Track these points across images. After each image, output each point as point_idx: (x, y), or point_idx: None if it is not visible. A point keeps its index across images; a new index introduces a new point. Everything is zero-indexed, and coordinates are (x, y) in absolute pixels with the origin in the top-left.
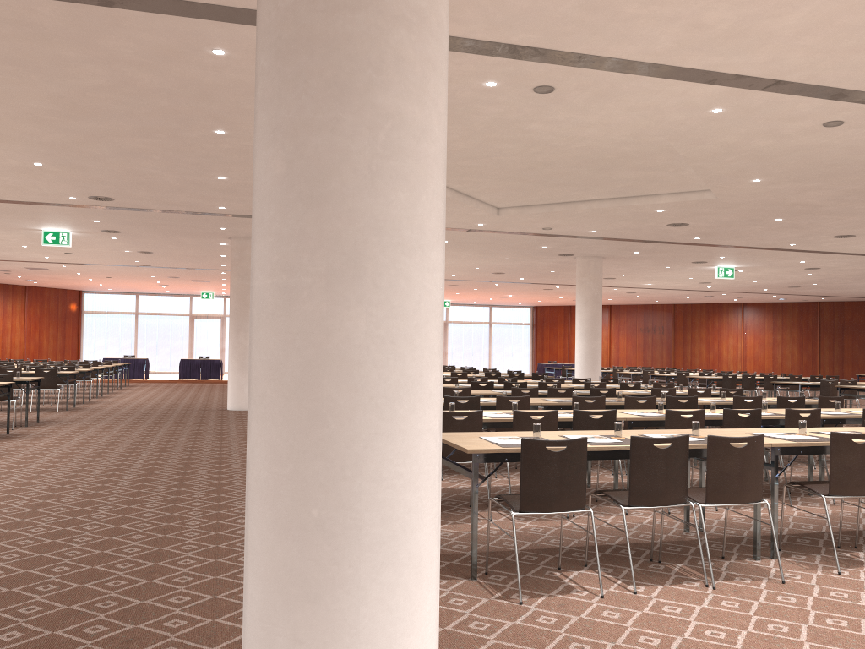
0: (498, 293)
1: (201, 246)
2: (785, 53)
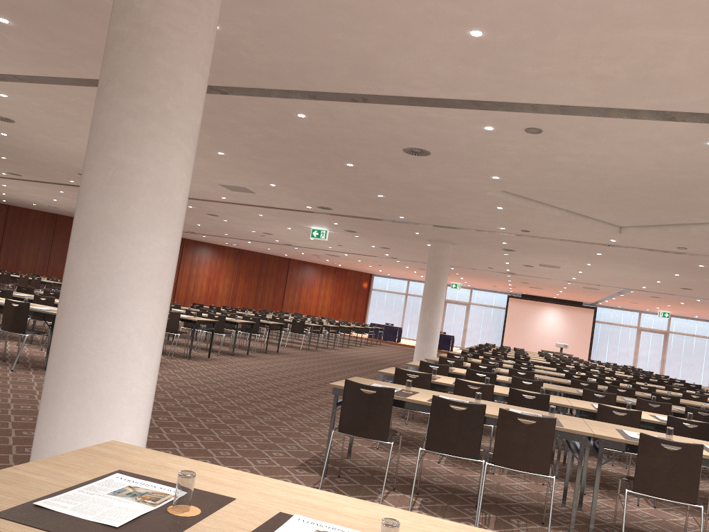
0: None
1: (416, 245)
2: None
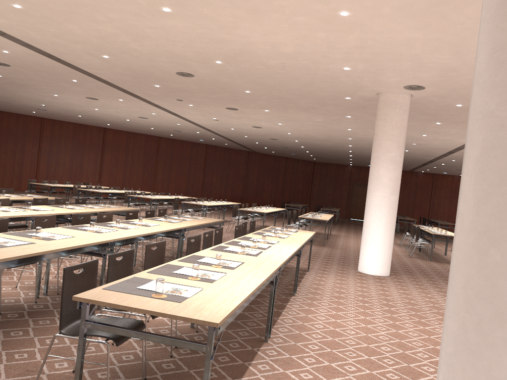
0: None
1: None
2: None
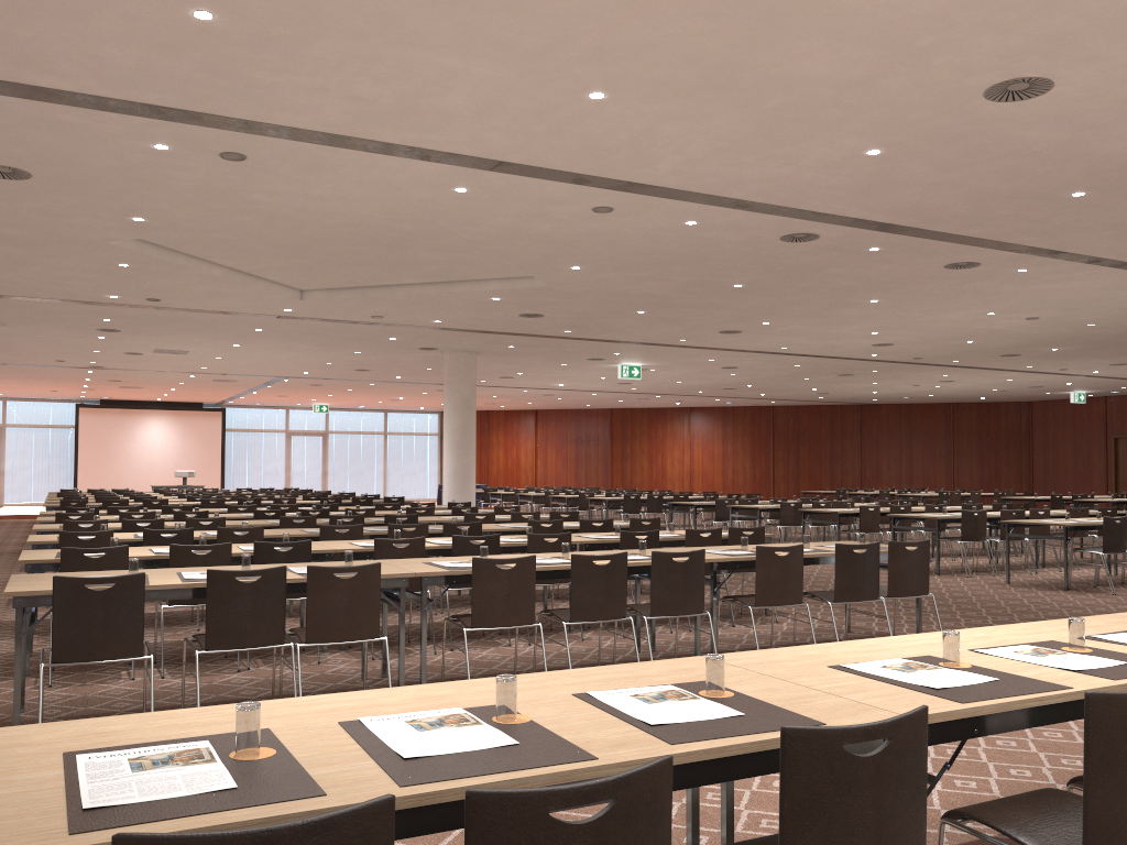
0: (384, 395)
1: None
2: (482, 133)
